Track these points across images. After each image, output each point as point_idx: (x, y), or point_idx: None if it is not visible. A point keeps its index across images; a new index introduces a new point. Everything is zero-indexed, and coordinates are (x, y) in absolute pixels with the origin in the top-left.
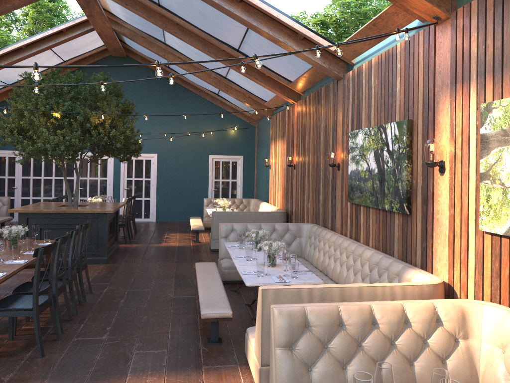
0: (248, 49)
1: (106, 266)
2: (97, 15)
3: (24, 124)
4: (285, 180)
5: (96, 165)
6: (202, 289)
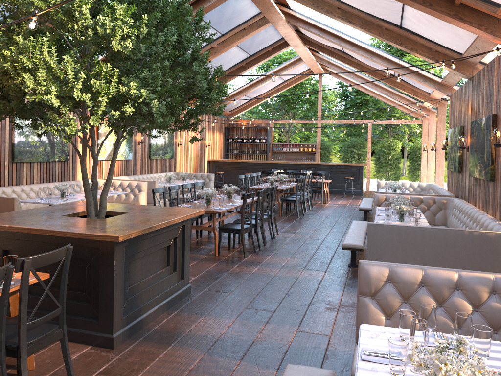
0: None
1: None
2: None
3: None
4: None
5: None
6: None
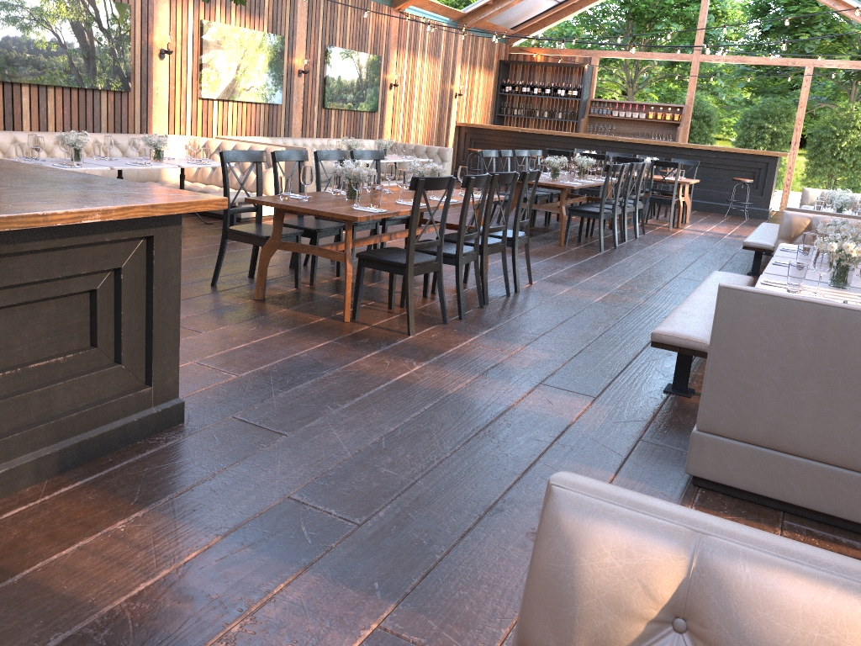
0: None
1: None
2: None
3: None
4: None
5: None
6: None
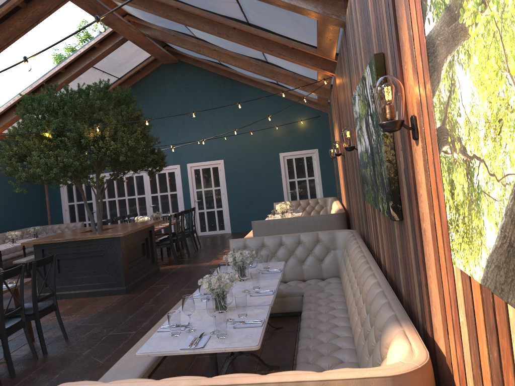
0: (252, 18)
1: (123, 297)
2: (115, 21)
3: (19, 150)
4: (343, 172)
5: (165, 180)
6: (133, 347)
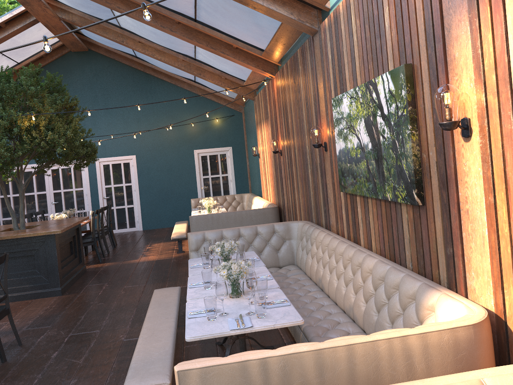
0: (204, 15)
1: (60, 298)
2: (33, 1)
3: None
4: (273, 169)
5: (70, 175)
6: (142, 339)
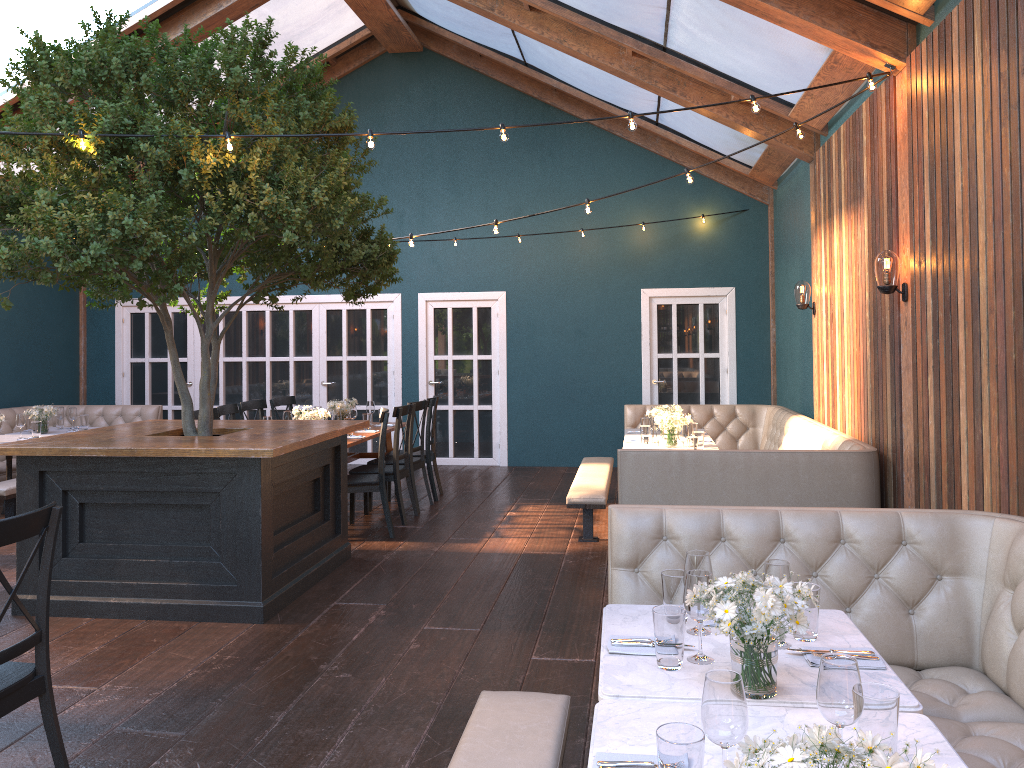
0: None
1: (256, 632)
2: None
3: None
4: (867, 343)
5: (363, 326)
6: None
